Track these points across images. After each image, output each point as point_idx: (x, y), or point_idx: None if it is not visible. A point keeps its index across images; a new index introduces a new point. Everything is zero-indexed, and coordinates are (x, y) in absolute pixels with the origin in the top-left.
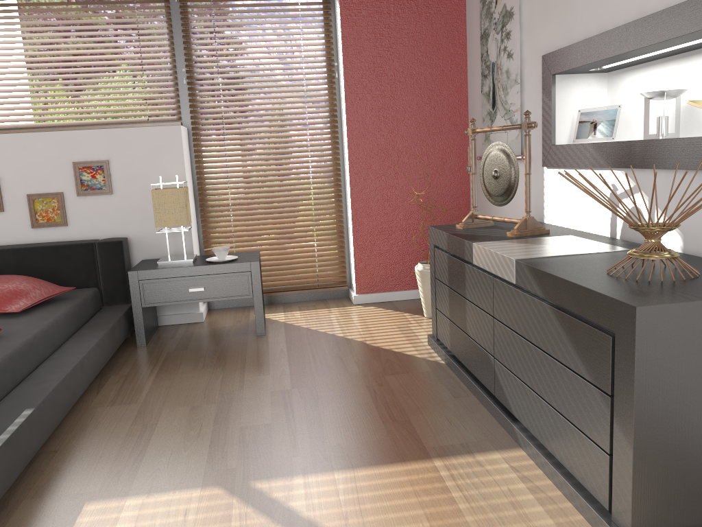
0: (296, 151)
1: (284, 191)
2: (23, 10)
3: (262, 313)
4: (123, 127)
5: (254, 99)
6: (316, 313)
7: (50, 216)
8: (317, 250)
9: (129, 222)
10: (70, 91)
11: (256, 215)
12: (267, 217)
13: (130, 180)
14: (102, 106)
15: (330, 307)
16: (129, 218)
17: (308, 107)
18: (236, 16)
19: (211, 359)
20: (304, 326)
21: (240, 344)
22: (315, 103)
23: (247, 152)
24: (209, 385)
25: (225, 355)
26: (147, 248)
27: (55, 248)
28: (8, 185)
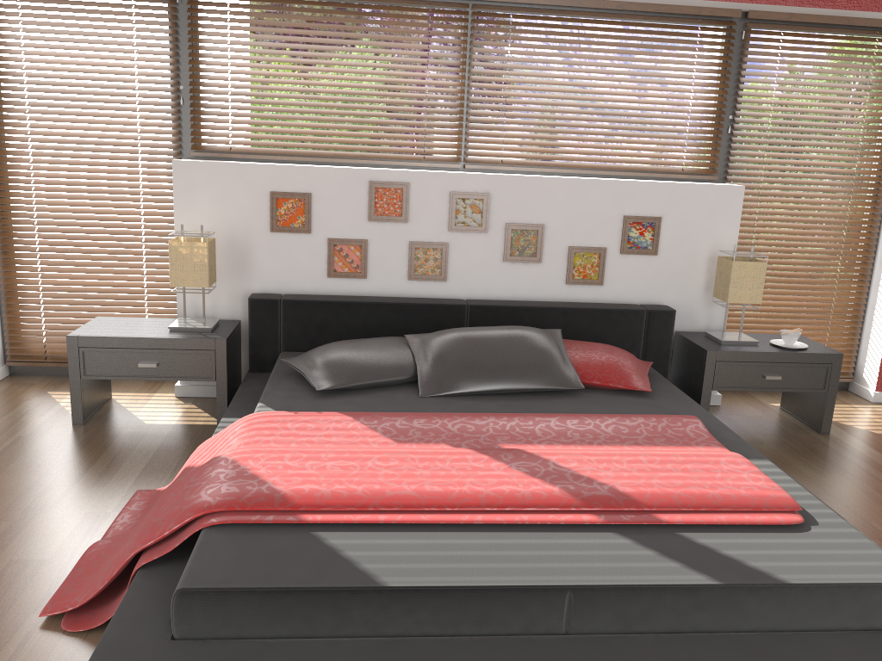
0: (832, 222)
1: (810, 265)
2: (578, 34)
3: (832, 410)
4: (655, 177)
5: (802, 158)
6: (843, 409)
7: (587, 273)
8: (829, 335)
9: (666, 288)
10: (602, 129)
11: (766, 288)
12: (783, 293)
13: (678, 241)
14: (639, 150)
15: (847, 403)
16: (667, 283)
17: (857, 173)
18: (803, 62)
19: (818, 461)
20: (858, 427)
21: (818, 443)
22: (860, 167)
23: (779, 217)
24: (873, 497)
25: (826, 458)
26: (678, 318)
27: (606, 312)
28: (551, 234)
